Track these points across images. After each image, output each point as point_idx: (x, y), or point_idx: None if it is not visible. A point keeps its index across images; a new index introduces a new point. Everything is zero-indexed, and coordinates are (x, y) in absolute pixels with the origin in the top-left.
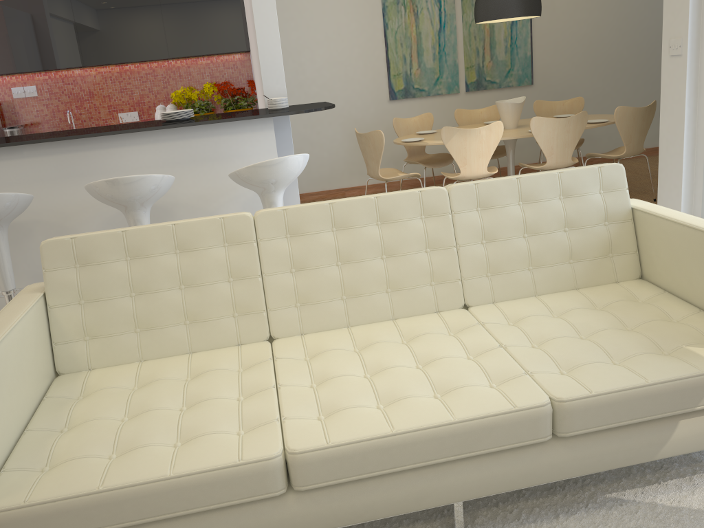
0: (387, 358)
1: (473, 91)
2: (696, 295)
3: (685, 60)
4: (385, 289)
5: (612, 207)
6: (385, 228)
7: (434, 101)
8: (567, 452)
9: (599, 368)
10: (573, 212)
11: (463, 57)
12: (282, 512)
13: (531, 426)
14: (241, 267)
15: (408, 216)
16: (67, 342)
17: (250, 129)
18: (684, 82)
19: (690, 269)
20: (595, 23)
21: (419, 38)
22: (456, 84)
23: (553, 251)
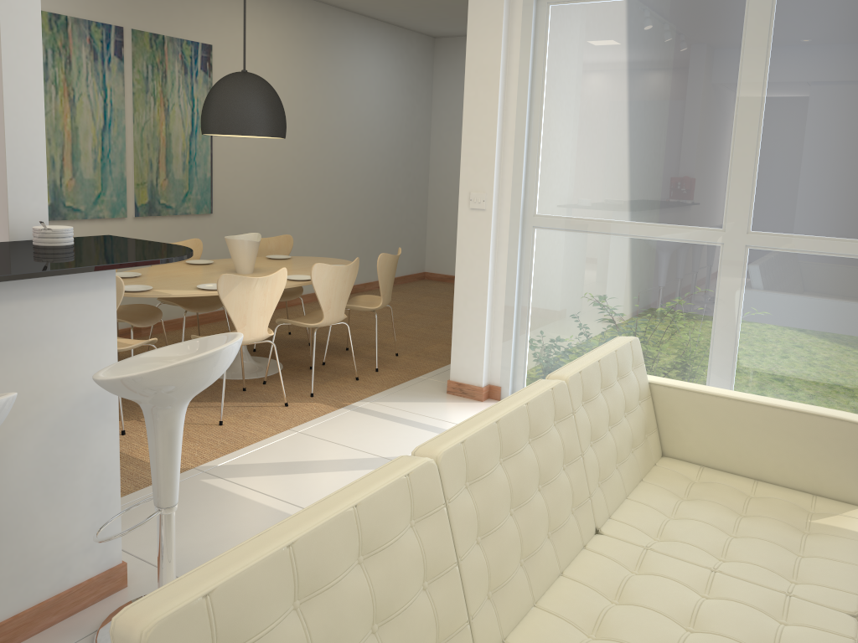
0: (657, 632)
1: (143, 217)
2: (746, 465)
3: (490, 216)
4: (547, 534)
5: (641, 383)
6: (537, 446)
7: (92, 226)
8: None
9: (813, 565)
10: (628, 394)
11: (132, 169)
12: None
13: None
14: (437, 555)
15: (549, 424)
16: None
17: (78, 287)
18: (488, 237)
19: (738, 441)
20: (273, 149)
21: (76, 136)
22: (124, 206)
23: (626, 442)
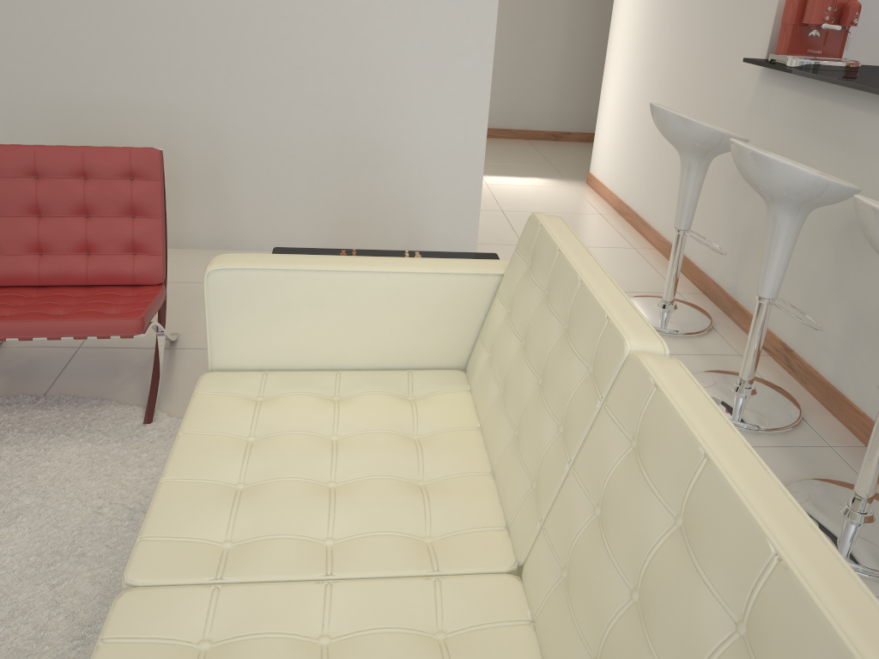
0: None
1: None
2: None
3: None
4: None
5: None
6: (735, 658)
7: None
8: None
9: None
10: None
11: None
12: None
13: None
14: (571, 422)
15: None
16: (482, 342)
17: None
18: None
19: None
20: None
21: None
22: None
23: None
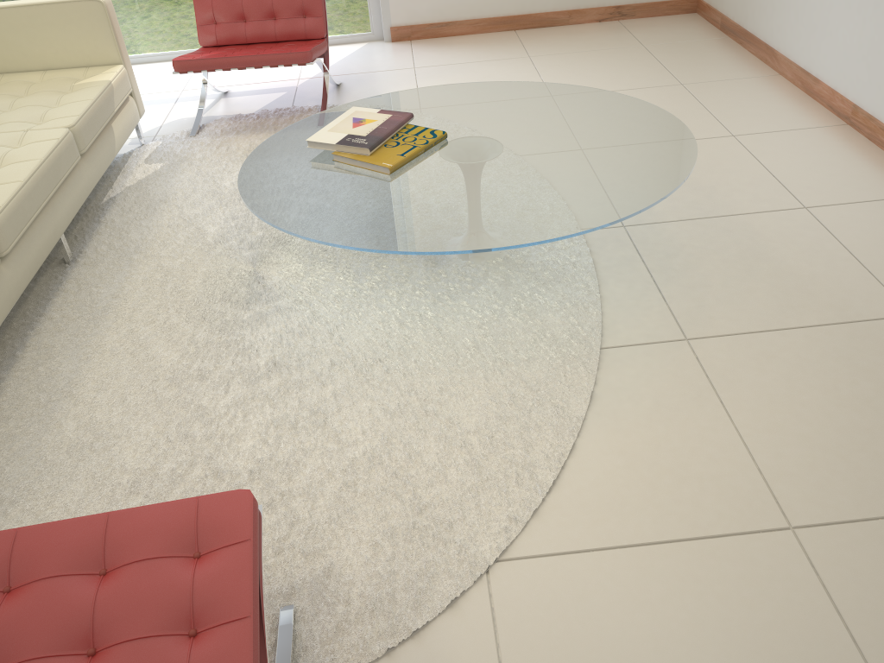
0: None
1: None
2: (34, 61)
3: None
4: None
5: None
6: None
7: None
8: (89, 165)
9: (58, 109)
10: None
11: None
12: (6, 280)
13: (72, 149)
14: None
15: None
16: None
17: None
18: None
19: (19, 44)
20: None
21: None
22: None
23: None
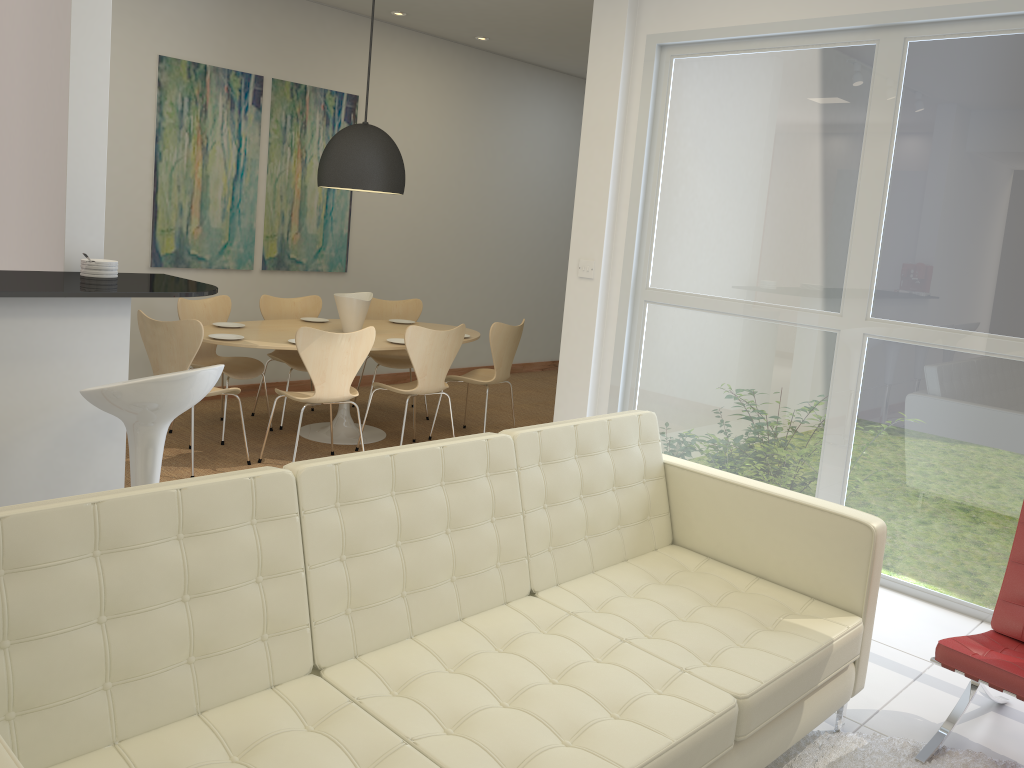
0: (512, 675)
1: (271, 270)
2: (751, 560)
3: (598, 286)
4: (450, 577)
5: (650, 461)
6: (451, 490)
7: (216, 277)
8: (739, 758)
9: (740, 653)
10: (621, 468)
11: (262, 221)
12: None
13: (726, 733)
14: (278, 556)
15: (475, 473)
16: None
17: (91, 312)
18: (595, 309)
19: (744, 533)
20: (421, 208)
21: (206, 184)
22: (250, 258)
23: (606, 516)
